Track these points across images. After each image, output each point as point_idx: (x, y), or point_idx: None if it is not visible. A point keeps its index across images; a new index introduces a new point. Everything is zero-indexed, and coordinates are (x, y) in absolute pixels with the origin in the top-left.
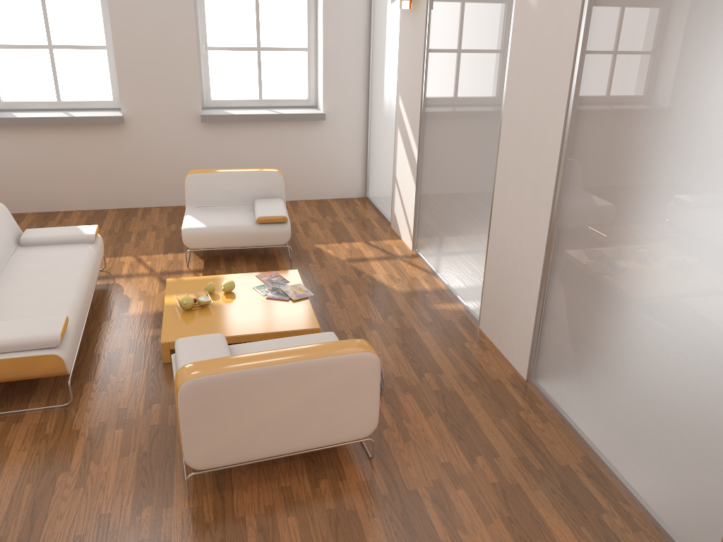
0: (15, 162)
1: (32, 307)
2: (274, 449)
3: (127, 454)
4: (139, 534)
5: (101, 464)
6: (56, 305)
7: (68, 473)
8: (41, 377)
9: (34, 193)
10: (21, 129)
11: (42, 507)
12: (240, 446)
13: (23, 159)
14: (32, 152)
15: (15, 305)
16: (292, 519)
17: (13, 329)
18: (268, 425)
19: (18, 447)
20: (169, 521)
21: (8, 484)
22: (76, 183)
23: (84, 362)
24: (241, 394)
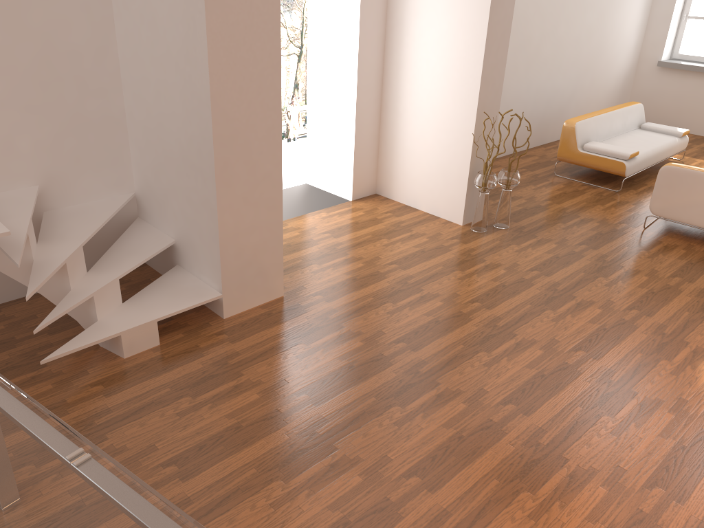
0: (667, 93)
1: (626, 147)
2: (693, 221)
3: (629, 211)
4: (615, 227)
5: (616, 209)
6: (637, 150)
7: (601, 206)
8: (612, 173)
9: (669, 116)
10: (680, 72)
11: (585, 208)
12: (677, 211)
13: (673, 92)
14: (681, 88)
15: (619, 144)
16: (683, 251)
17: (611, 147)
18: (695, 205)
19: (588, 194)
20: (629, 230)
21: (578, 200)
22: (699, 115)
23: (636, 184)
24: (687, 182)
